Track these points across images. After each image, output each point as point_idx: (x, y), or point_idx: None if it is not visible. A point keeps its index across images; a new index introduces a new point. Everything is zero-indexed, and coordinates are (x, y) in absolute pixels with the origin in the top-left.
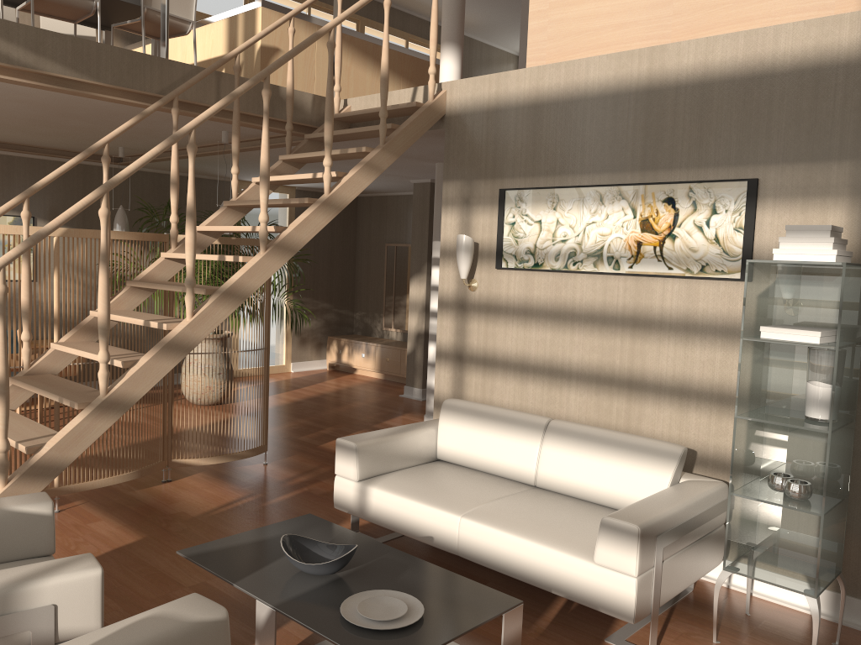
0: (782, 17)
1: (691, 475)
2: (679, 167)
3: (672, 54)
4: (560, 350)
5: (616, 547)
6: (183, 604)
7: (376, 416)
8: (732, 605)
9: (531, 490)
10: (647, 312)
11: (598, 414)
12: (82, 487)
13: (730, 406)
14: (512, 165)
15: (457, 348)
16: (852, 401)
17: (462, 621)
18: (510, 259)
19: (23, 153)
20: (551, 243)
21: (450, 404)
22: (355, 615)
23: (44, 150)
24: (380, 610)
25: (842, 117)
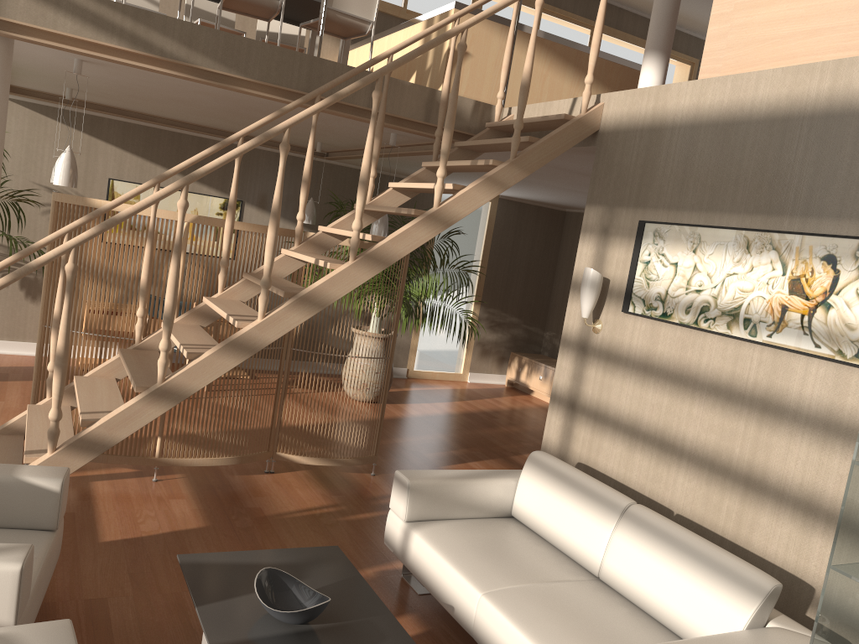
0: None
1: (787, 621)
2: (850, 217)
3: None
4: (675, 421)
5: None
6: (43, 630)
7: (520, 447)
8: None
9: (590, 581)
10: (782, 397)
11: (705, 508)
12: (181, 462)
13: None
14: (657, 194)
15: (572, 395)
16: None
17: None
18: (638, 304)
19: None
20: (685, 291)
21: (536, 457)
22: None
23: None
24: None
25: None
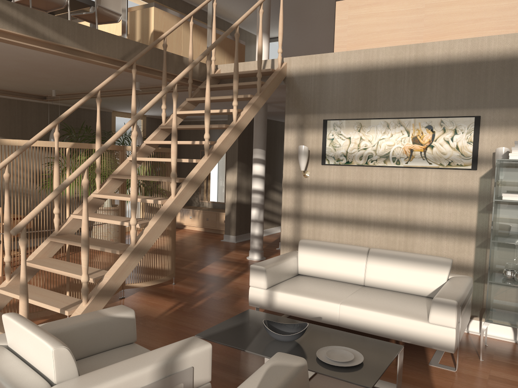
0: (486, 31)
1: (452, 274)
2: (434, 109)
3: (429, 48)
4: (363, 209)
5: (443, 313)
6: (281, 358)
7: (217, 253)
8: (476, 341)
9: (364, 287)
10: (416, 187)
11: (387, 244)
12: None
13: (466, 236)
14: (331, 106)
15: (296, 210)
16: None
17: (383, 358)
18: (331, 159)
19: None
20: (357, 150)
21: (304, 242)
22: (327, 360)
23: None
24: (338, 357)
25: None
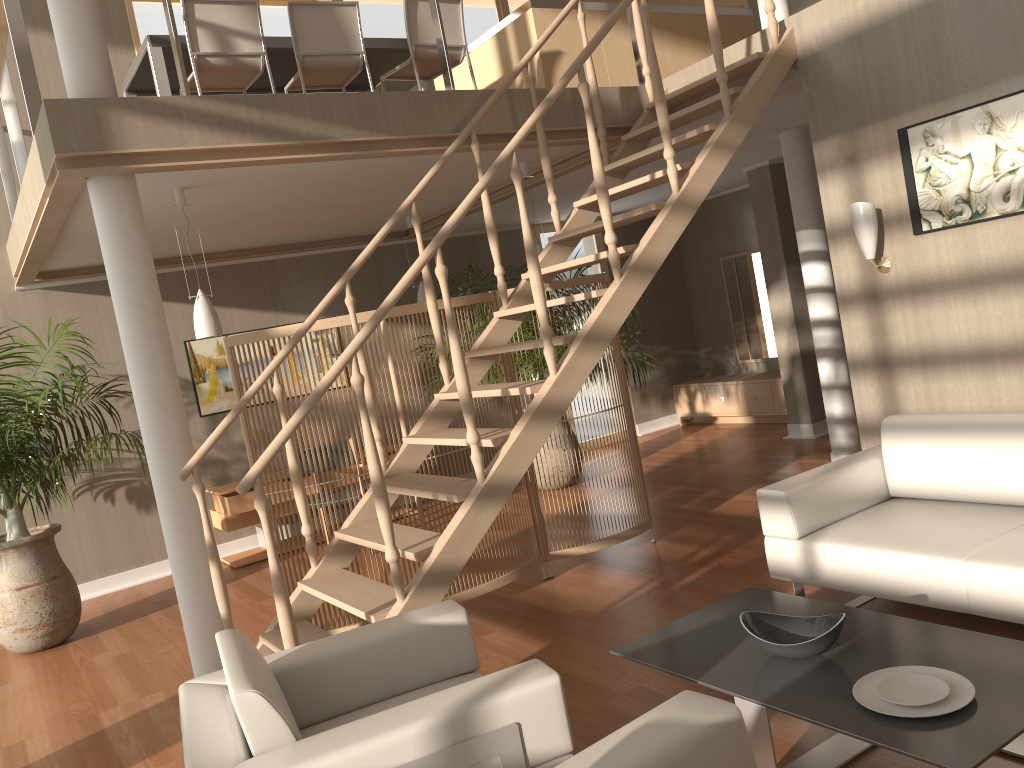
0: None
1: None
2: None
3: None
4: None
5: None
6: (680, 705)
7: (764, 467)
8: None
9: None
10: None
11: None
12: (464, 597)
13: None
14: (909, 94)
15: (878, 352)
16: None
17: None
18: (934, 218)
19: (311, 250)
20: (993, 179)
21: (892, 422)
22: (876, 702)
23: (331, 242)
24: (909, 693)
25: None
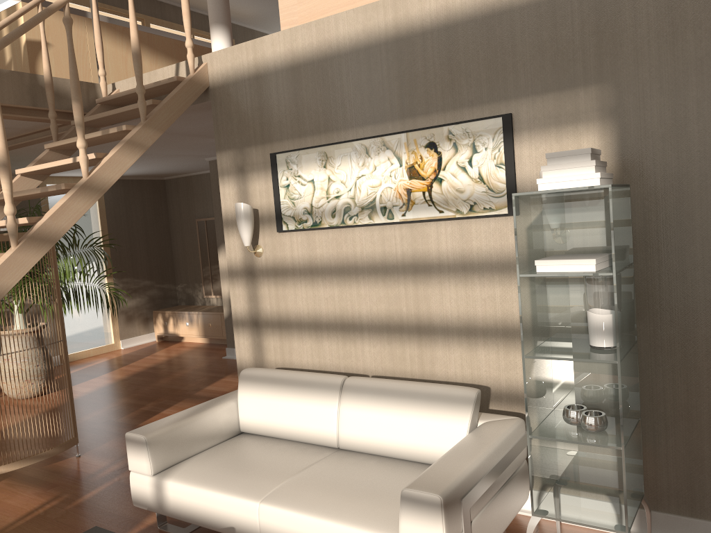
0: None
1: (488, 416)
2: (436, 111)
3: (414, 1)
4: (349, 304)
5: (420, 520)
6: None
7: (198, 383)
8: None
9: (335, 453)
10: (426, 257)
11: (393, 362)
12: None
13: (515, 340)
14: (279, 129)
15: (252, 315)
16: (632, 323)
17: None
18: (290, 221)
19: None
20: (326, 200)
21: (247, 374)
22: None
23: None
24: None
25: (582, 44)
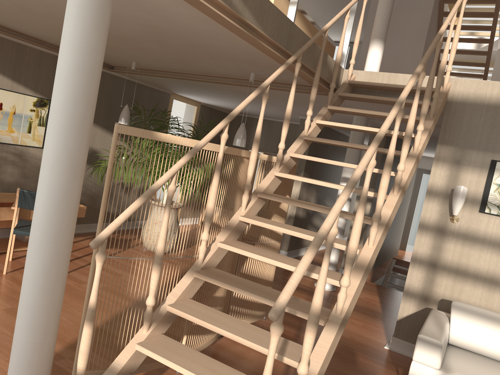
0: None
1: None
2: None
3: None
4: None
5: None
6: None
7: (278, 273)
8: None
9: None
10: None
11: None
12: None
13: None
14: None
15: (432, 259)
16: None
17: None
18: (493, 208)
19: (53, 51)
20: None
21: (460, 306)
22: None
23: None
24: None
25: None
